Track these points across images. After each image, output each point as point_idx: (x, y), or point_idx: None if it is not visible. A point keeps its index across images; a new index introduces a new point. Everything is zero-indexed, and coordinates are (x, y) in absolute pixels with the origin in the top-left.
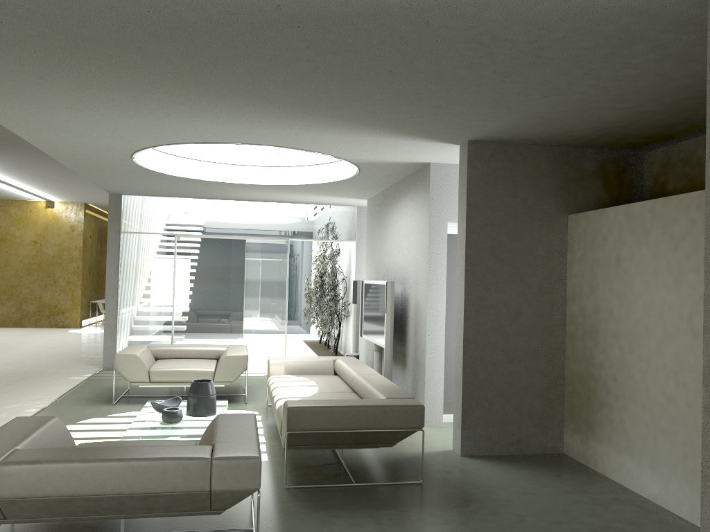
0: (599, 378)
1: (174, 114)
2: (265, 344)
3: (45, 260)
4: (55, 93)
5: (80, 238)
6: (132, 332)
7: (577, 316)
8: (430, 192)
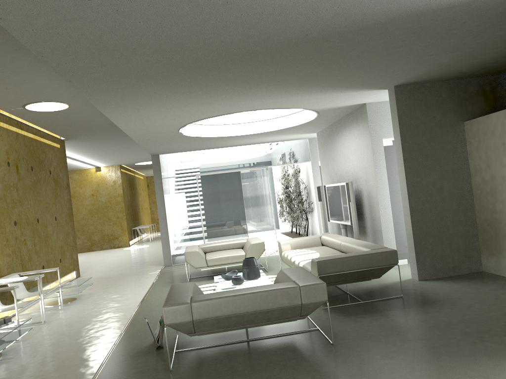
0: (501, 220)
1: (219, 100)
2: (262, 236)
3: (100, 206)
4: (157, 99)
5: (120, 188)
6: (179, 240)
7: (480, 184)
8: (369, 121)
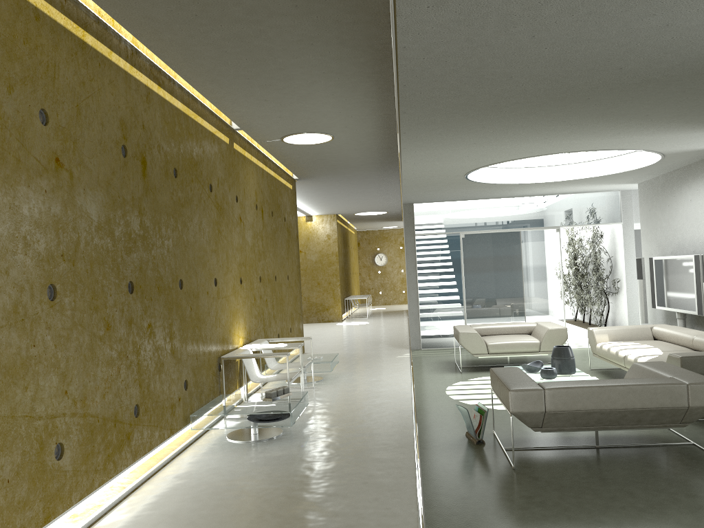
0: None
1: (550, 137)
2: None
3: (309, 266)
4: (478, 135)
5: (335, 245)
6: (431, 317)
7: None
8: None
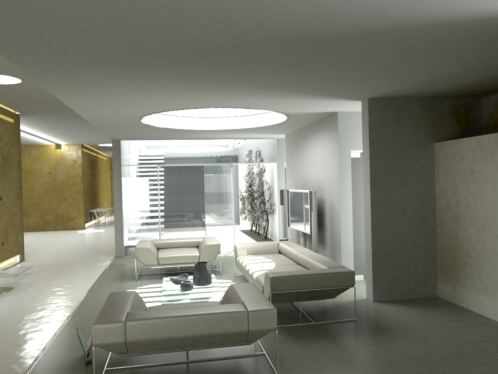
0: (462, 248)
1: (183, 94)
2: (220, 235)
3: (57, 185)
4: (114, 86)
5: (80, 168)
6: (133, 231)
7: (443, 208)
8: (339, 131)
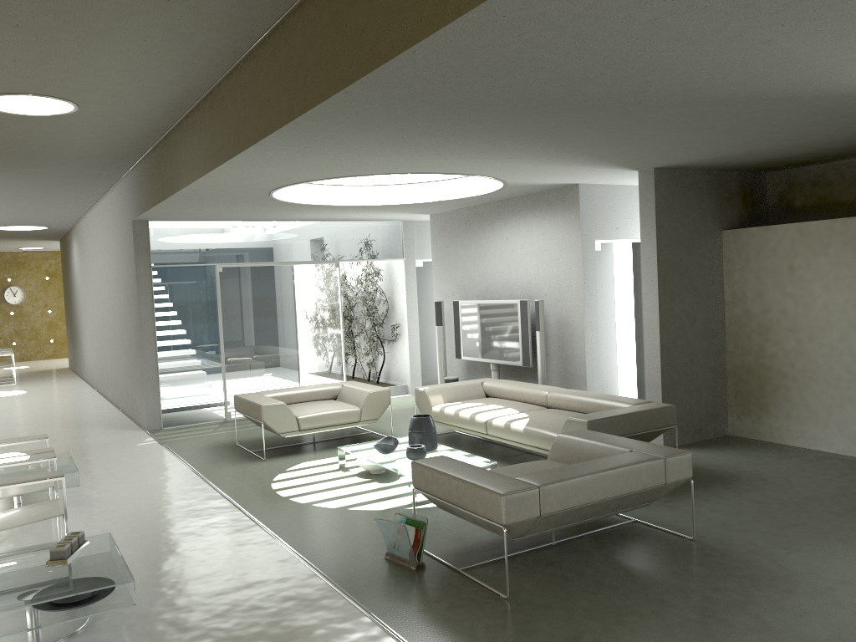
0: (772, 367)
1: (444, 153)
2: (324, 380)
3: None
4: (377, 139)
5: None
6: (177, 383)
7: (740, 318)
8: (580, 212)
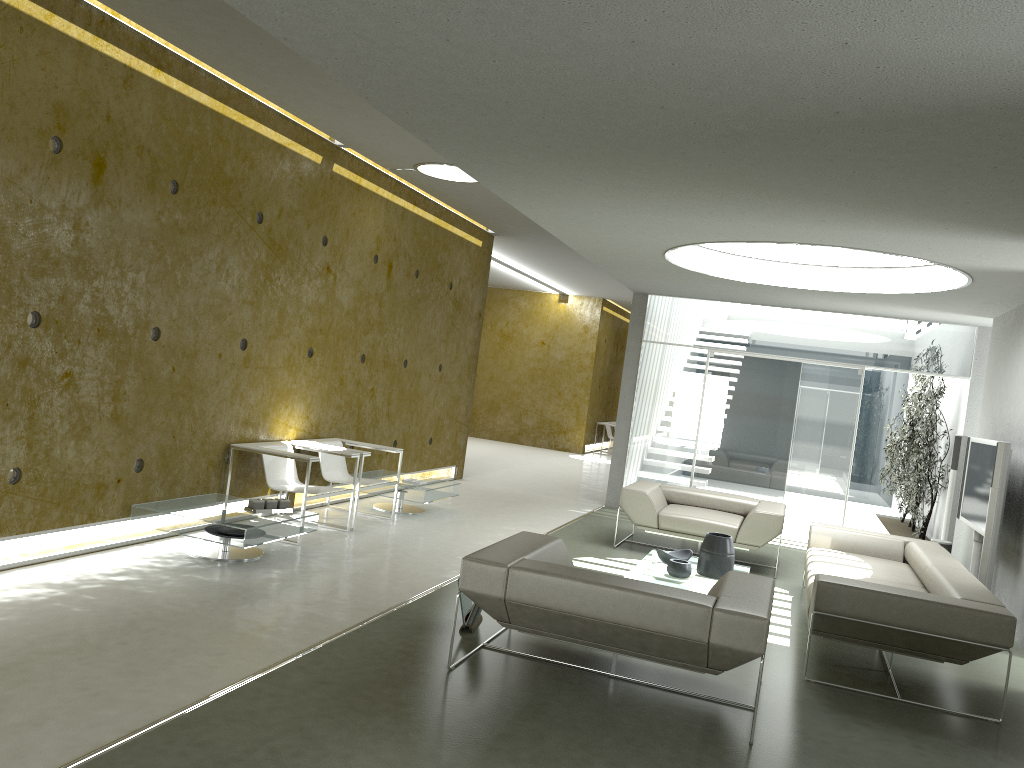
0: None
1: (716, 212)
2: (814, 508)
3: (551, 366)
4: (591, 193)
5: (593, 342)
6: (643, 466)
7: None
8: None
